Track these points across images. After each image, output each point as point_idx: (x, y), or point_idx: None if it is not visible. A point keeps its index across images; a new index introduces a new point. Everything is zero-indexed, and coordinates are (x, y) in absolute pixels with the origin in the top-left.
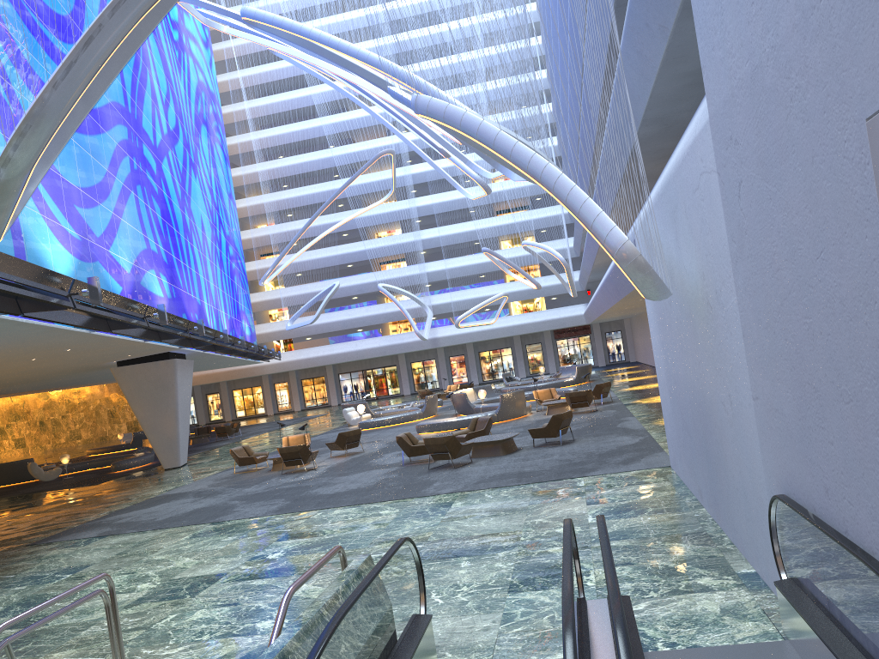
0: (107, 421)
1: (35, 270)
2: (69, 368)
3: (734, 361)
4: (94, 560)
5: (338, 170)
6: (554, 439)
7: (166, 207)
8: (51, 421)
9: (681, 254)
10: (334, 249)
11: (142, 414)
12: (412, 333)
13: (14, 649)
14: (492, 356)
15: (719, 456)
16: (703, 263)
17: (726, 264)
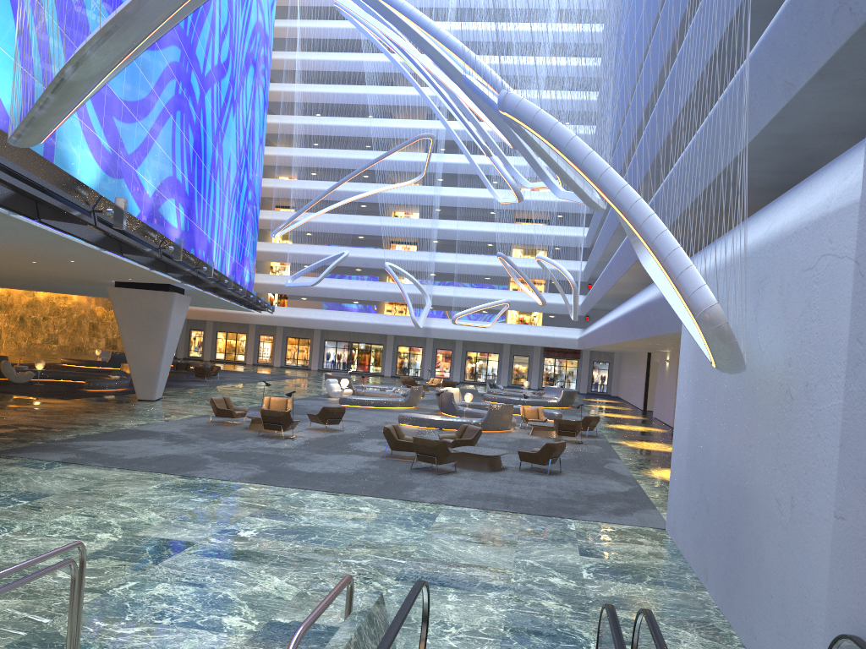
0: (87, 333)
1: (65, 179)
2: (66, 277)
3: (814, 466)
4: (55, 490)
5: (371, 141)
6: (539, 466)
7: (200, 139)
8: (31, 320)
9: (759, 328)
10: (350, 217)
11: (129, 339)
12: (407, 317)
13: None
14: (478, 358)
15: (752, 551)
16: (794, 348)
17: (836, 362)
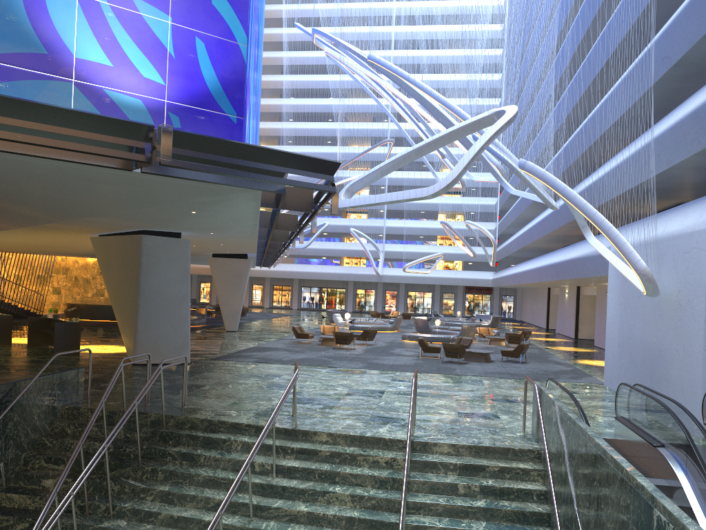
0: None
1: None
2: None
3: (693, 332)
4: (280, 373)
5: (332, 138)
6: (511, 359)
7: None
8: (83, 279)
9: (661, 276)
10: None
11: (221, 291)
12: (364, 268)
13: (311, 402)
14: (417, 296)
15: (664, 375)
16: (681, 285)
17: (701, 290)
